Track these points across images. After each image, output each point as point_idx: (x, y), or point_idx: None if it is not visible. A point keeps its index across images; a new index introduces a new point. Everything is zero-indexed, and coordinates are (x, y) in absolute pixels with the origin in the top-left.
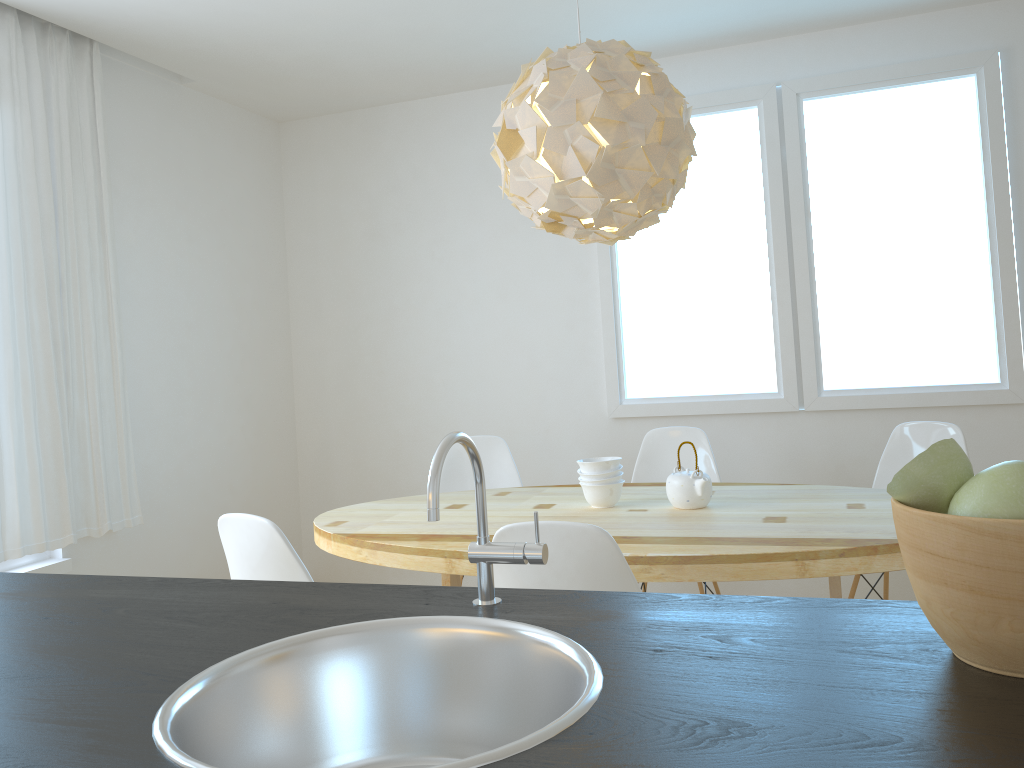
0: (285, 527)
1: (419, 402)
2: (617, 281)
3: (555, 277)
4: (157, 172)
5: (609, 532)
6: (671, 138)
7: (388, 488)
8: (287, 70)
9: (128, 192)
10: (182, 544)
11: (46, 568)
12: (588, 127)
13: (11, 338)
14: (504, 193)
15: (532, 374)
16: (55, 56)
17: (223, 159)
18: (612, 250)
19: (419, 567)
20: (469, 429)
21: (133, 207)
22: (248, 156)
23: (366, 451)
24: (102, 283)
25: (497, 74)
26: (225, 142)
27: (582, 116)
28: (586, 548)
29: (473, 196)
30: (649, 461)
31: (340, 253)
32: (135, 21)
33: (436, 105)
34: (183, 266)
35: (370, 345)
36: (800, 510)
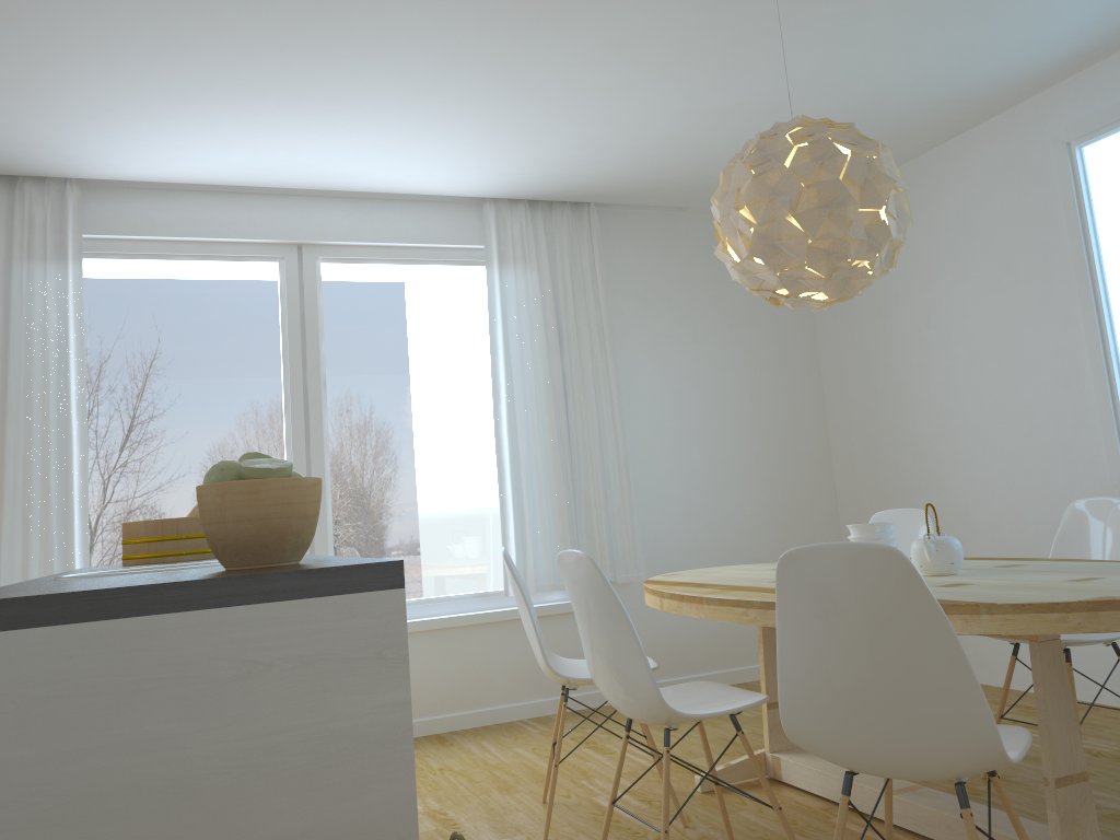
0: None
1: (931, 479)
2: (1105, 325)
3: (1043, 329)
4: (660, 290)
5: None
6: (830, 199)
7: None
8: None
9: (632, 311)
10: None
11: (563, 604)
12: (747, 210)
13: (525, 433)
14: (984, 244)
15: (1032, 443)
16: (558, 223)
17: None
18: (1095, 289)
19: (653, 605)
20: (978, 507)
21: (637, 322)
22: None
23: None
24: (605, 386)
25: (947, 123)
26: None
27: (741, 202)
28: (585, 571)
29: (956, 254)
30: (1069, 538)
31: (855, 332)
32: (595, 183)
33: (916, 167)
34: (691, 364)
35: (886, 421)
36: (1014, 580)
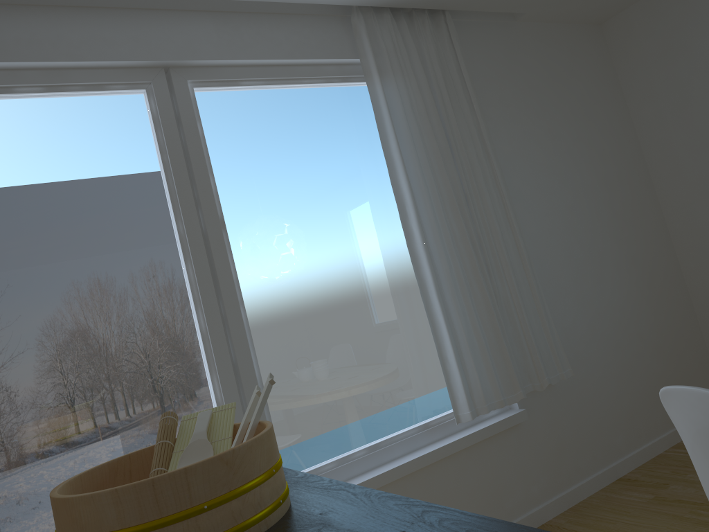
0: (696, 364)
1: None
2: None
3: None
4: (514, 94)
5: None
6: None
7: None
8: None
9: (497, 116)
10: (609, 388)
11: (508, 418)
12: None
13: (441, 246)
14: None
15: None
16: (422, 32)
17: (562, 68)
18: None
19: None
20: None
21: (503, 126)
22: (582, 59)
23: None
24: (495, 190)
25: None
26: (560, 54)
27: None
28: None
29: None
30: None
31: (686, 113)
32: None
33: None
34: (552, 162)
35: None
36: None
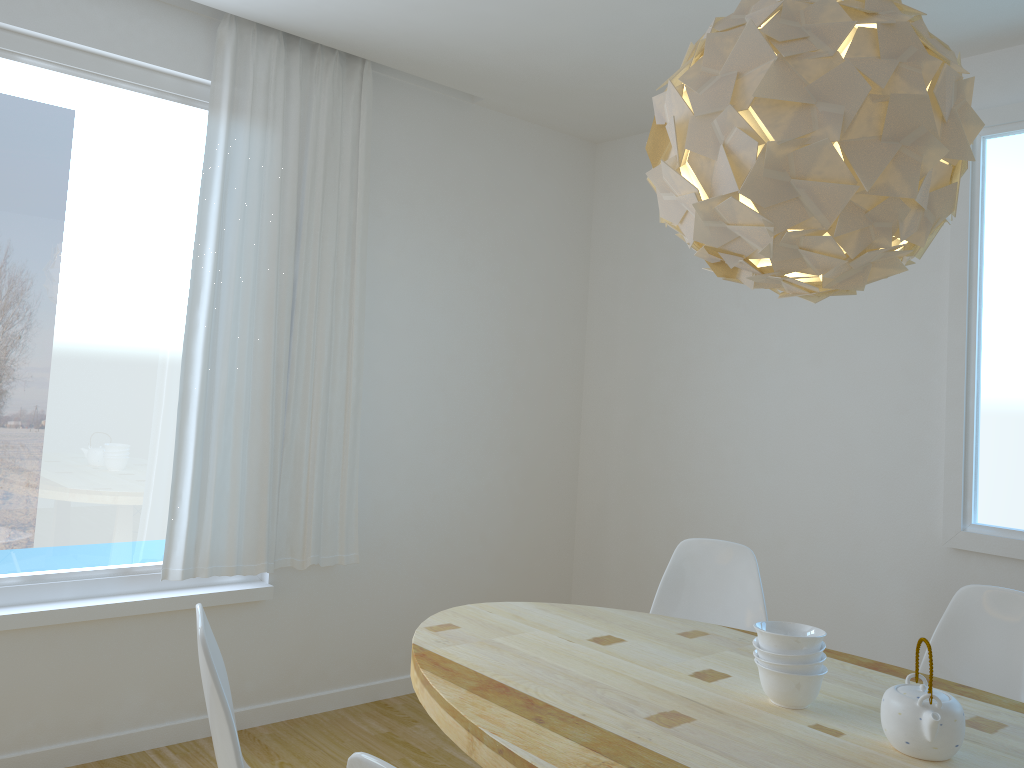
0: (549, 592)
1: (705, 477)
2: (975, 353)
3: (887, 340)
4: (431, 195)
5: (719, 766)
6: (905, 129)
7: (661, 574)
8: (569, 81)
9: (393, 214)
10: (412, 591)
11: (243, 591)
12: (750, 114)
13: (229, 355)
14: None
15: (844, 466)
16: (320, 76)
17: (516, 182)
18: (971, 309)
19: (447, 731)
20: (759, 522)
21: (397, 230)
22: (550, 179)
23: (643, 524)
24: (345, 307)
25: None
26: (521, 164)
27: (742, 98)
28: None
29: None
30: (957, 632)
31: (640, 290)
32: (386, 34)
33: None
34: (451, 294)
35: (659, 400)
36: None
